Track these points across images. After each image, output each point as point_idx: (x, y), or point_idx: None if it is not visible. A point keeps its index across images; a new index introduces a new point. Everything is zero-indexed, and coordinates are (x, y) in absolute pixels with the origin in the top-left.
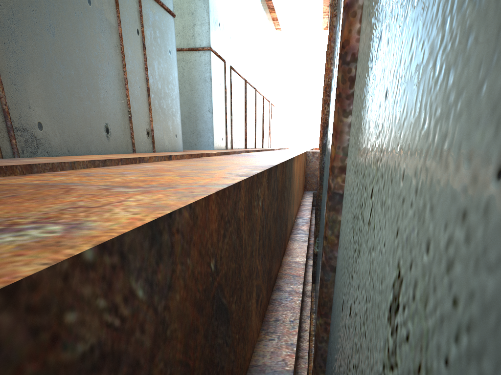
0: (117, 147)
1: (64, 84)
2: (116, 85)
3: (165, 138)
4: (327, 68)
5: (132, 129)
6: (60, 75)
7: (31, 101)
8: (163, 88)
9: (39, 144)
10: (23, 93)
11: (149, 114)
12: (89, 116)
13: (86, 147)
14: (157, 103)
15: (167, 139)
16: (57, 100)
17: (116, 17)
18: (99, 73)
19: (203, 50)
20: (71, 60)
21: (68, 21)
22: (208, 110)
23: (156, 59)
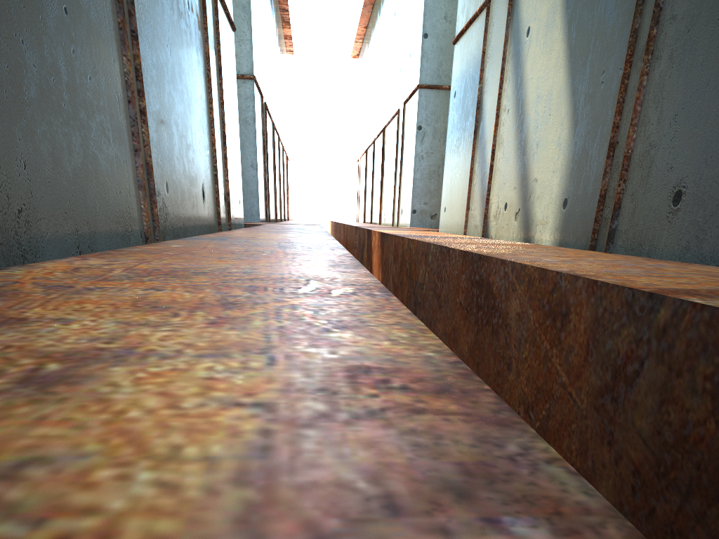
0: (209, 219)
1: (178, 126)
2: (206, 128)
3: (234, 205)
4: (497, 124)
5: (218, 193)
6: (175, 113)
7: (160, 150)
8: (231, 133)
9: (167, 215)
10: (156, 140)
11: (225, 171)
12: (193, 174)
13: (193, 218)
14: (228, 155)
15: (235, 207)
16: (175, 149)
17: (203, 29)
18: (196, 111)
19: (243, 78)
20: (181, 91)
21: (177, 33)
22: (250, 165)
23: (226, 91)
